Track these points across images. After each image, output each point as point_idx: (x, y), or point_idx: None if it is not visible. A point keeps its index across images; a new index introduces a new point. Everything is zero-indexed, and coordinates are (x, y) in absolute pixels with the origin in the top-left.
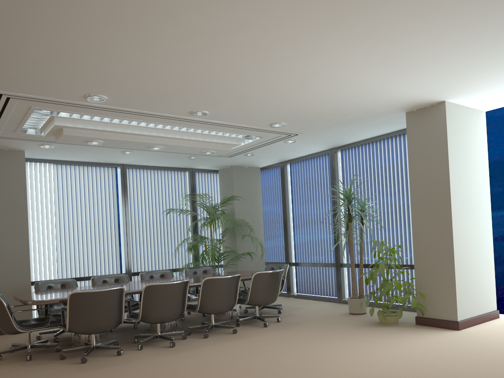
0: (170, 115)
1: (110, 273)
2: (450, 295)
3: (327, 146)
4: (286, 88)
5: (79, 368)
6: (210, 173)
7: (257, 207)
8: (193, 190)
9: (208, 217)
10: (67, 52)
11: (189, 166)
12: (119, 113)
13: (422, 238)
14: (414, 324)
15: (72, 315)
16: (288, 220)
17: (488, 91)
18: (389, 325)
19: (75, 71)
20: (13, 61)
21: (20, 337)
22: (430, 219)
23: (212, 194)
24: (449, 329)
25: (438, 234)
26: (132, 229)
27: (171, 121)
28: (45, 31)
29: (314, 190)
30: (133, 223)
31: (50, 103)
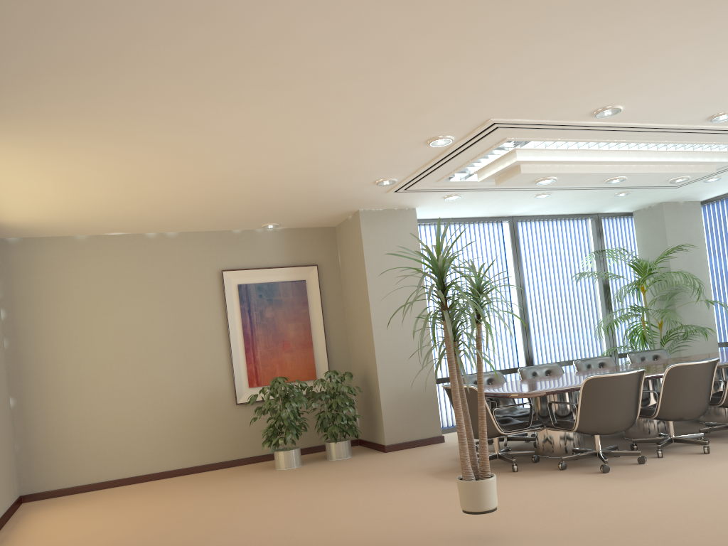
0: (676, 125)
1: (506, 367)
2: None
3: None
4: None
5: (613, 478)
6: (619, 217)
7: (700, 261)
8: (600, 244)
9: (642, 280)
10: (655, 44)
11: (597, 210)
12: (609, 133)
13: None
14: None
15: (584, 408)
16: None
17: None
18: None
19: (630, 72)
20: (567, 71)
21: (442, 449)
22: None
23: (624, 248)
24: None
25: None
26: (528, 306)
27: (666, 135)
28: (665, 16)
29: None
30: (528, 297)
31: (538, 129)
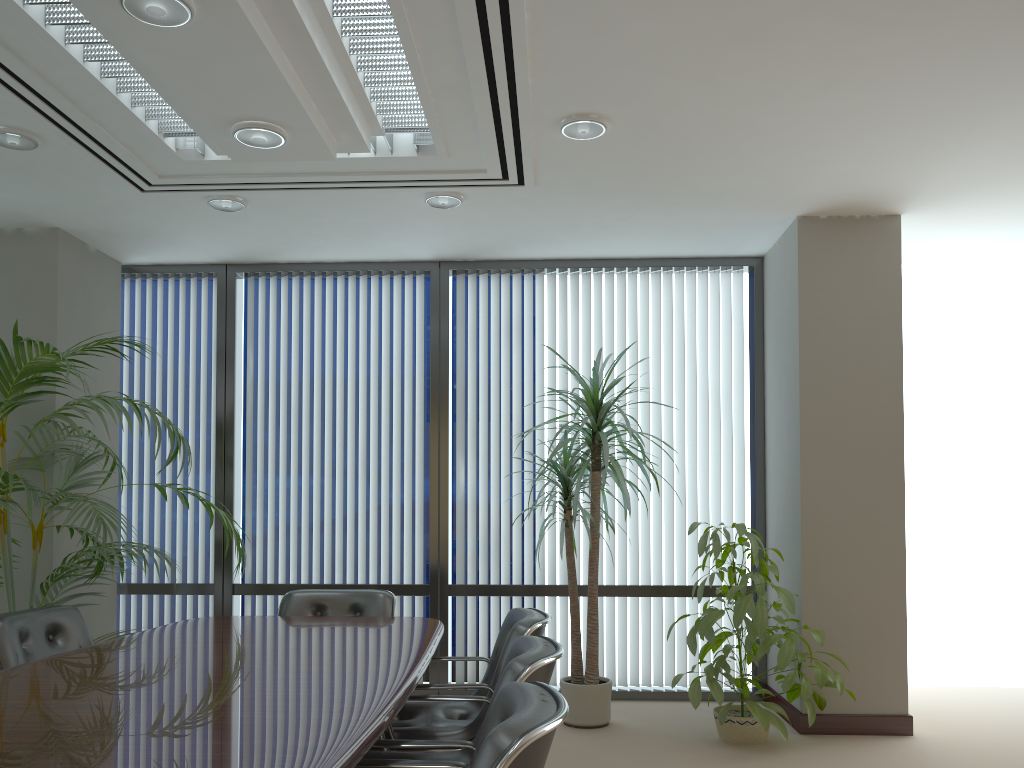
0: None
1: None
2: (893, 655)
3: (449, 252)
4: (959, 4)
5: None
6: None
7: (109, 394)
8: None
9: (9, 405)
10: None
11: None
12: None
13: (826, 522)
14: (798, 735)
15: None
16: (236, 449)
17: (973, 221)
18: (770, 747)
19: None
20: None
21: None
22: (852, 479)
23: None
24: (889, 734)
25: (869, 514)
26: None
27: None
28: None
29: (349, 368)
30: None
31: None
